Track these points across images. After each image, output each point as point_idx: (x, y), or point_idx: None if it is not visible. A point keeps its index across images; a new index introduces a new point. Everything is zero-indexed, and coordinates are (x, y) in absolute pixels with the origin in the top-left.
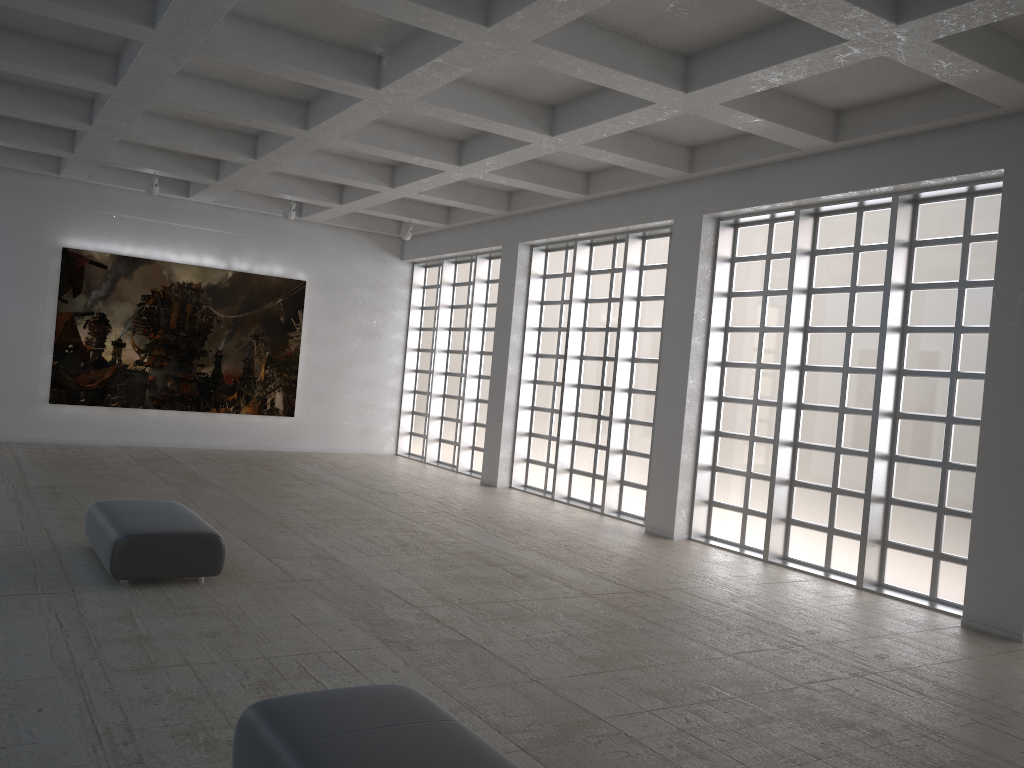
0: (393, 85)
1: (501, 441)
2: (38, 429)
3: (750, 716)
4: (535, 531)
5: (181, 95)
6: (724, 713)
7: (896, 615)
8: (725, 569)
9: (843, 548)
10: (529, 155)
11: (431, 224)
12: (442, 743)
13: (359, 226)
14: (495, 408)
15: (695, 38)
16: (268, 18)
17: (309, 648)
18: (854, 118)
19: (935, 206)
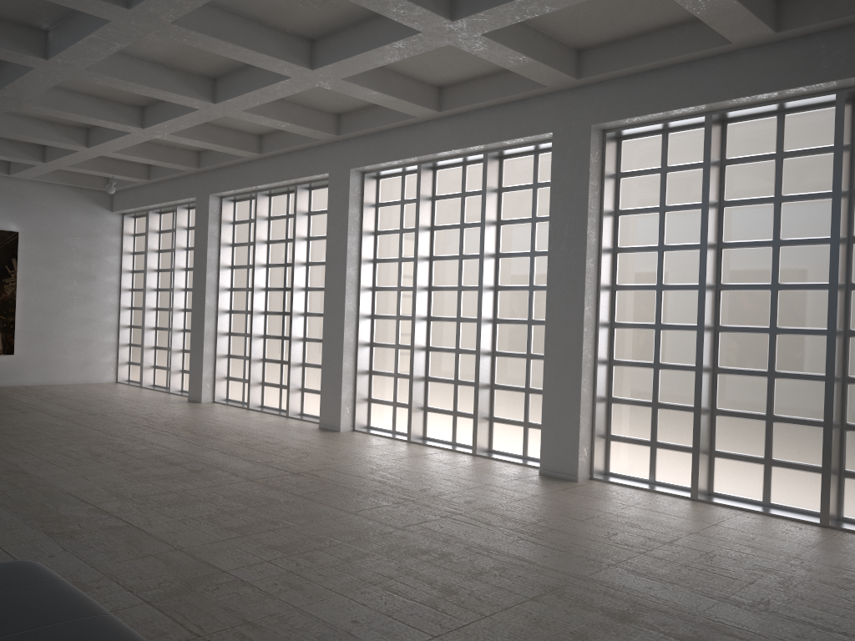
0: (59, 56)
1: (203, 363)
2: None
3: (350, 555)
4: (223, 435)
5: None
6: (330, 555)
7: (494, 471)
8: (374, 450)
9: (464, 426)
10: (200, 119)
11: (134, 179)
12: (38, 598)
13: (68, 182)
14: (197, 336)
15: (313, 25)
16: None
17: None
18: (451, 93)
19: (514, 161)
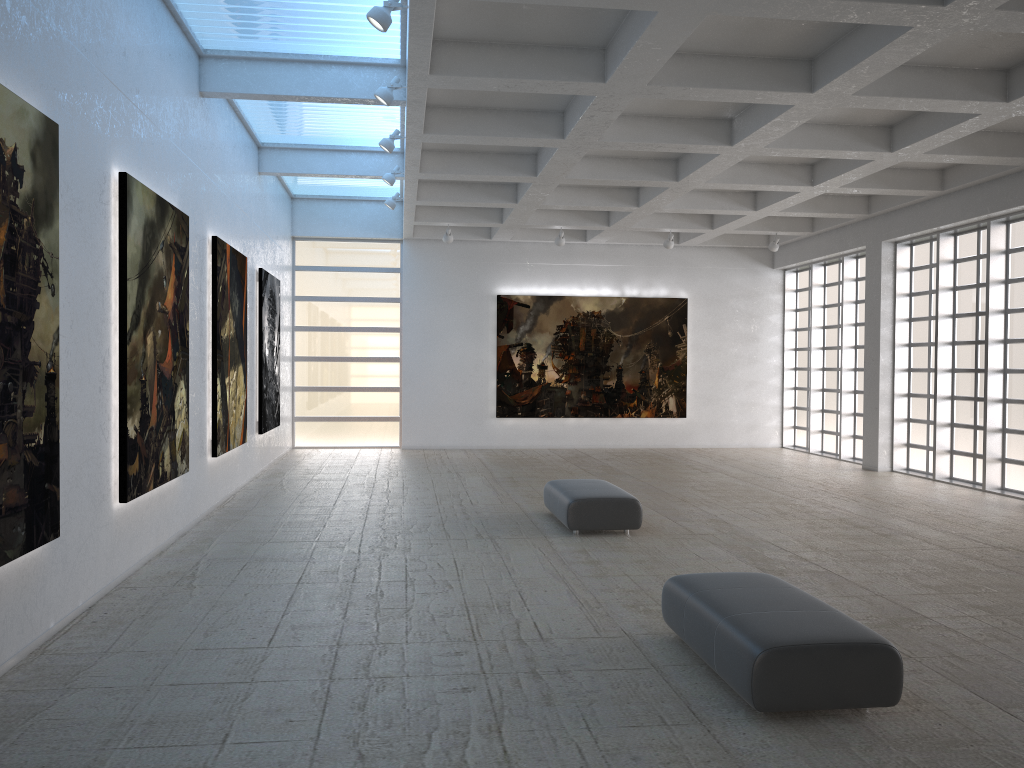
0: (743, 141)
1: (878, 428)
2: (490, 438)
3: None
4: (907, 504)
5: (581, 173)
6: None
7: None
8: None
9: None
10: (874, 169)
11: (796, 234)
12: (787, 595)
13: (730, 243)
14: (870, 397)
15: (1007, 56)
16: (642, 112)
17: (706, 571)
18: None
19: None
